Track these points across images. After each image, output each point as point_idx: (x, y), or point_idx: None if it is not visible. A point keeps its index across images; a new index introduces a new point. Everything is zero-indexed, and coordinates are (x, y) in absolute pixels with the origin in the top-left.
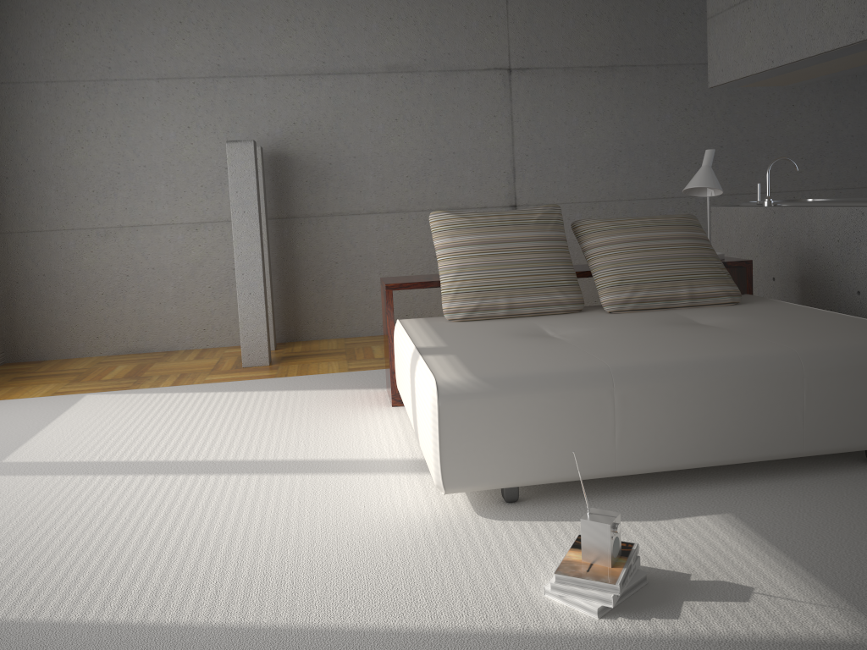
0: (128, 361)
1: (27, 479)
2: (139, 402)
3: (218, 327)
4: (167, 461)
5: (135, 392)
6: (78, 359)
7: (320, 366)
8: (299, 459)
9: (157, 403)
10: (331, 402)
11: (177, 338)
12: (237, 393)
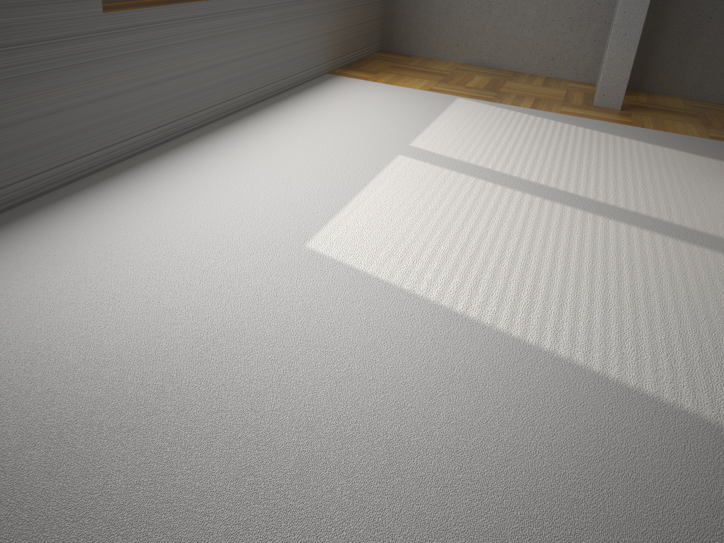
0: (482, 73)
1: (436, 169)
2: (507, 118)
3: (566, 60)
4: (557, 190)
5: (500, 106)
6: (438, 61)
7: (675, 124)
8: (699, 231)
9: (524, 123)
10: (706, 171)
11: (525, 61)
12: (599, 133)
